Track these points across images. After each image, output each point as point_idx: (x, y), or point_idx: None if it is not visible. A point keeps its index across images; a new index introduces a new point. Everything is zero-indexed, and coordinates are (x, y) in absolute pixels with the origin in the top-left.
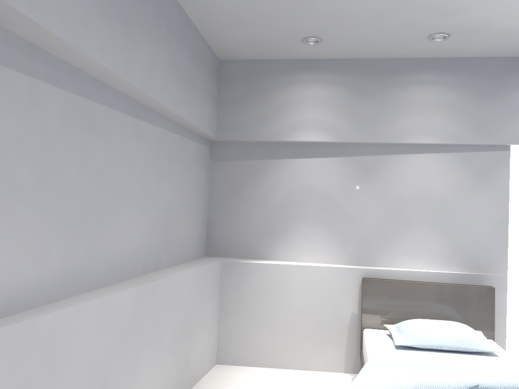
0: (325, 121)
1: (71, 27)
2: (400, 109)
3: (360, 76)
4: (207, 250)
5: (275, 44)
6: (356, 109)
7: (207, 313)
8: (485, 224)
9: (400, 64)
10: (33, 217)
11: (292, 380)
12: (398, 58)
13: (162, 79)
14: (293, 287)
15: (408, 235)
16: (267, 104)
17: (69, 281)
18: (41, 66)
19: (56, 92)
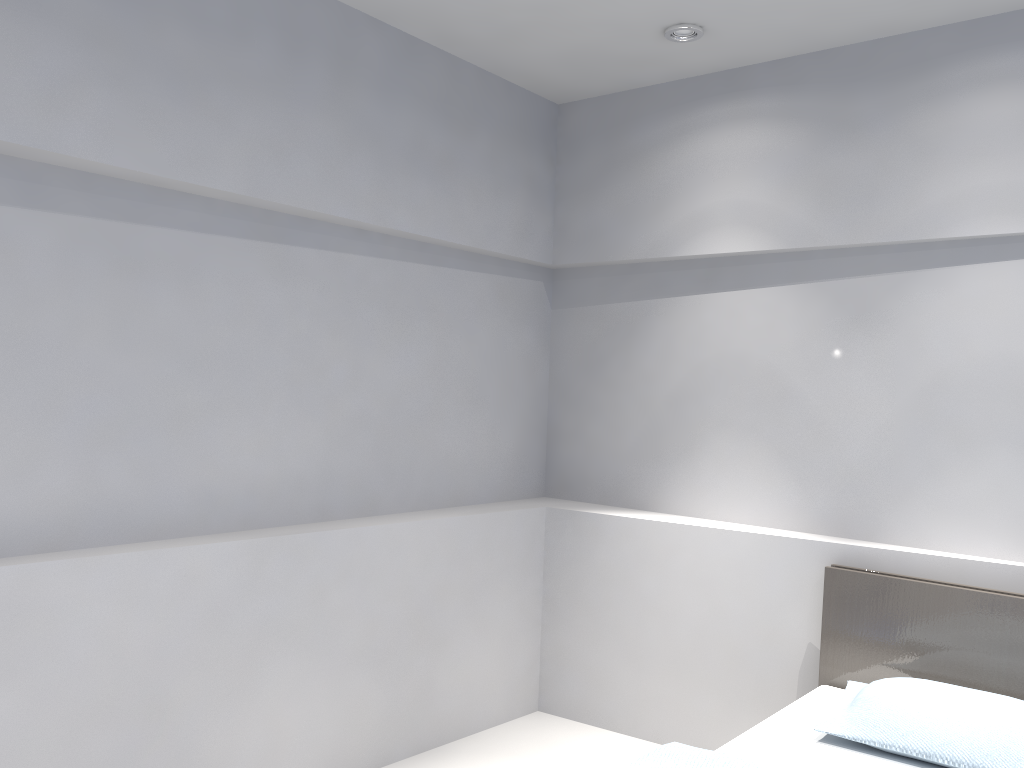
0: (757, 205)
1: (11, 115)
2: (935, 156)
3: (835, 89)
4: (546, 485)
5: (621, 55)
6: (826, 170)
7: (495, 606)
8: None
9: (935, 43)
10: None
11: None
12: (930, 29)
13: (320, 168)
14: (680, 572)
15: (962, 470)
16: (643, 183)
17: (94, 521)
18: (2, 181)
19: (42, 220)
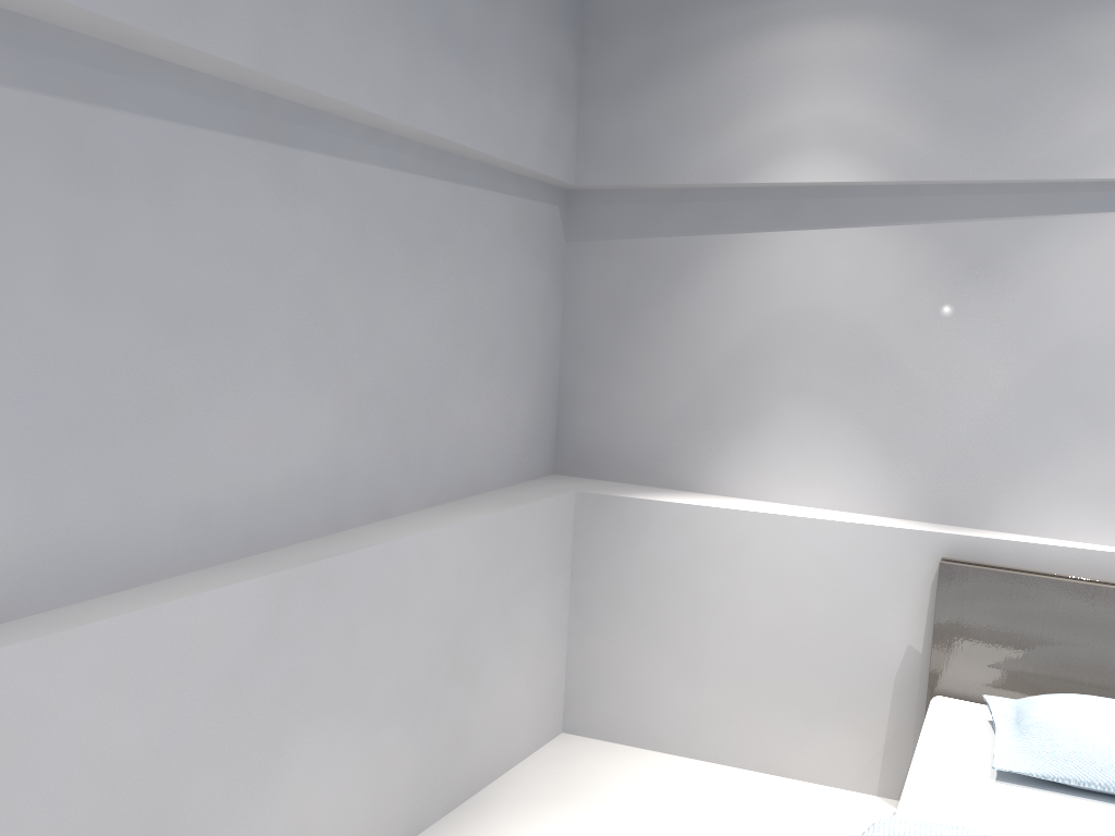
0: (859, 124)
1: None
2: (1091, 78)
3: None
4: (556, 460)
5: None
6: (951, 86)
7: (526, 618)
8: None
9: None
10: None
11: (731, 801)
12: None
13: (342, 36)
14: (751, 568)
15: (1092, 449)
16: (704, 86)
17: (51, 571)
18: None
19: None
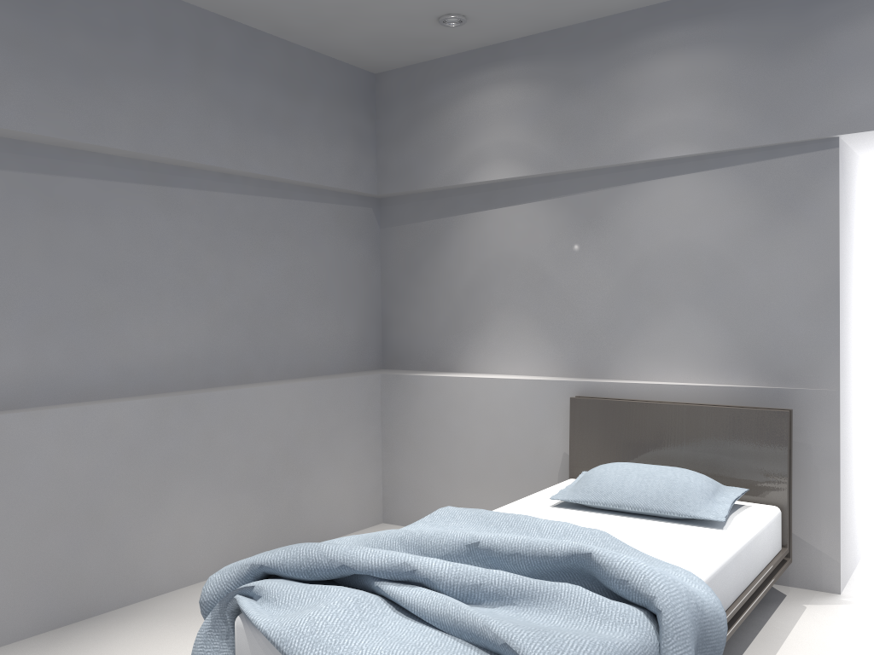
0: (517, 143)
1: None
2: (631, 103)
3: (565, 57)
4: (383, 360)
5: (412, 37)
6: (561, 116)
7: (345, 446)
8: (794, 295)
9: (628, 22)
10: None
11: None
12: (624, 12)
13: (190, 130)
14: (476, 412)
15: (659, 323)
16: (438, 130)
17: (41, 388)
18: None
19: None
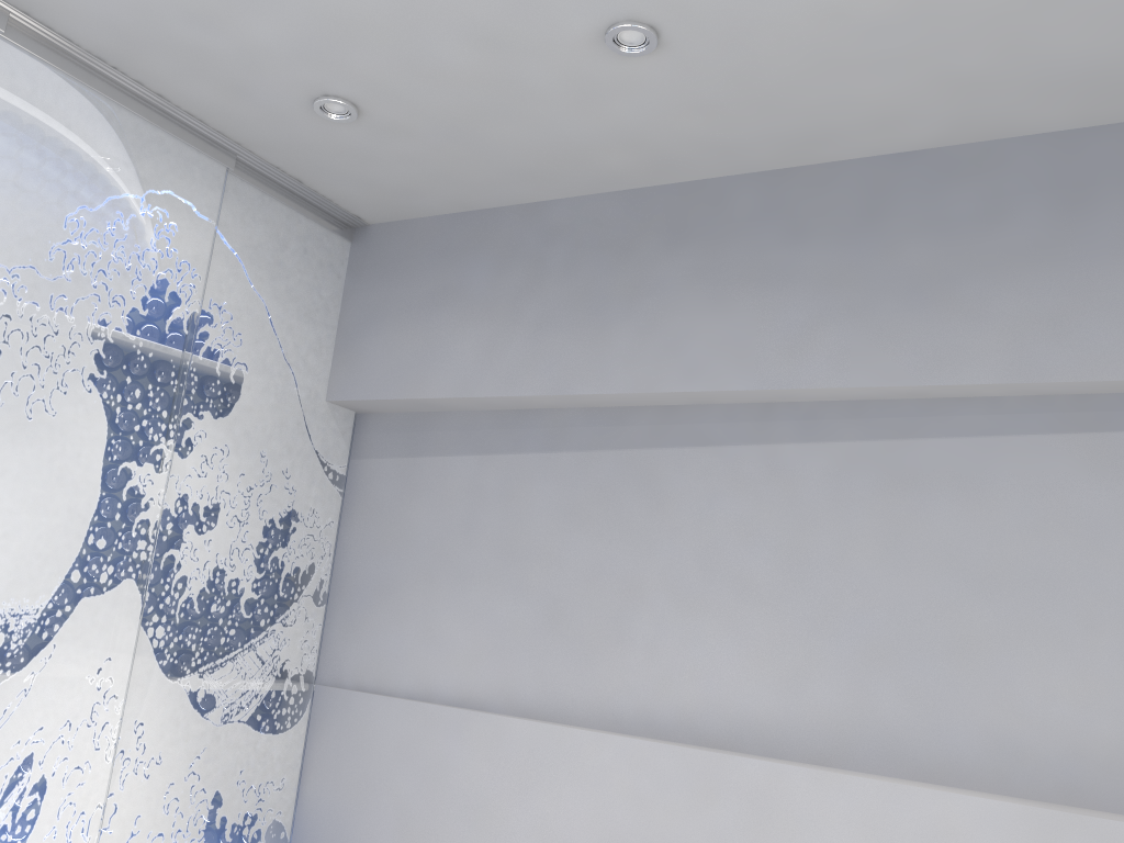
0: None
1: (761, 368)
2: None
3: None
4: None
5: None
6: None
7: None
8: None
9: None
10: (776, 625)
11: None
12: None
13: None
14: None
15: None
16: None
17: (865, 744)
18: (785, 424)
19: (817, 450)
